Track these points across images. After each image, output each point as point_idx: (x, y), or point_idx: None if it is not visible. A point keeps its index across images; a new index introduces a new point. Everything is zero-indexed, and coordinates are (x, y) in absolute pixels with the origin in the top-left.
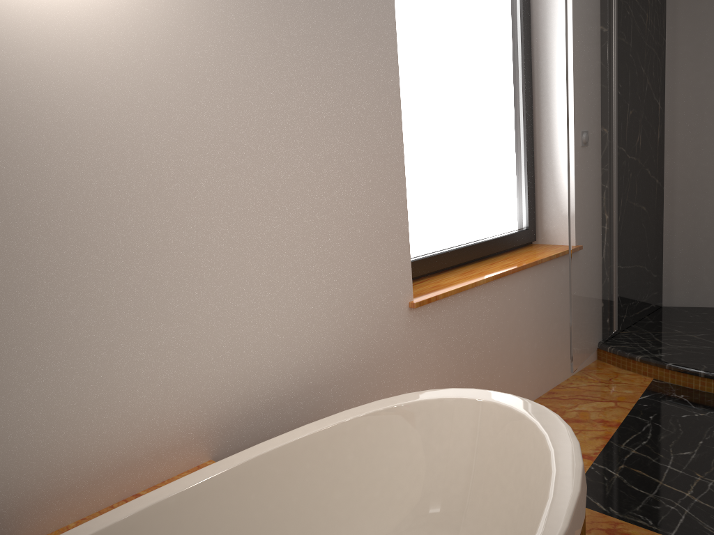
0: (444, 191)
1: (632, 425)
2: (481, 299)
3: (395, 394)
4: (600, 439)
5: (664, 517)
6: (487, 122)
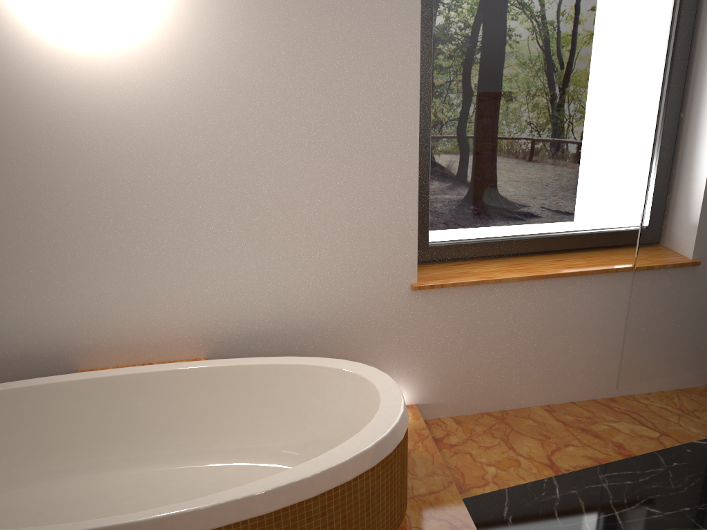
0: (513, 182)
1: (641, 463)
2: (513, 294)
3: (387, 354)
4: (592, 460)
5: None
6: (594, 113)
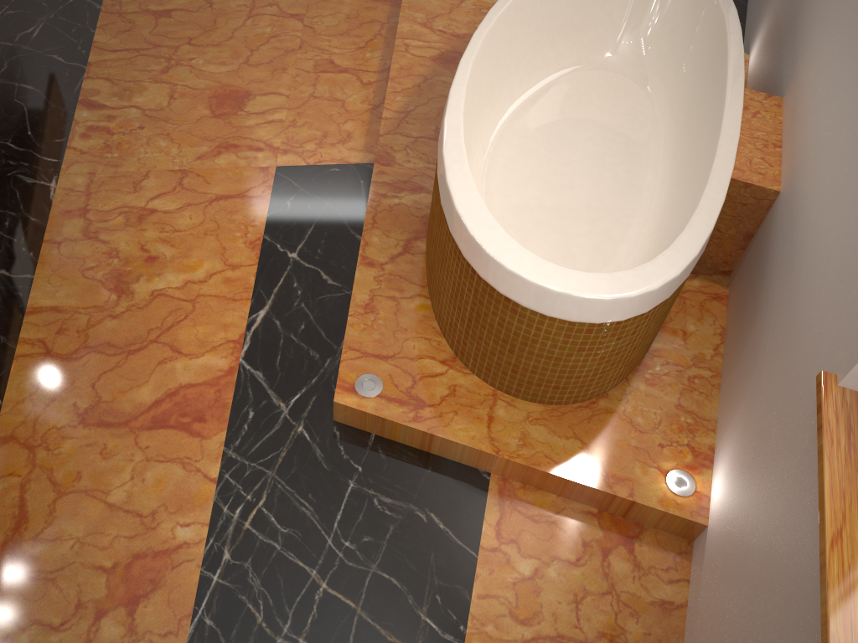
0: None
1: None
2: (813, 640)
3: (759, 422)
4: None
5: (359, 517)
6: None
